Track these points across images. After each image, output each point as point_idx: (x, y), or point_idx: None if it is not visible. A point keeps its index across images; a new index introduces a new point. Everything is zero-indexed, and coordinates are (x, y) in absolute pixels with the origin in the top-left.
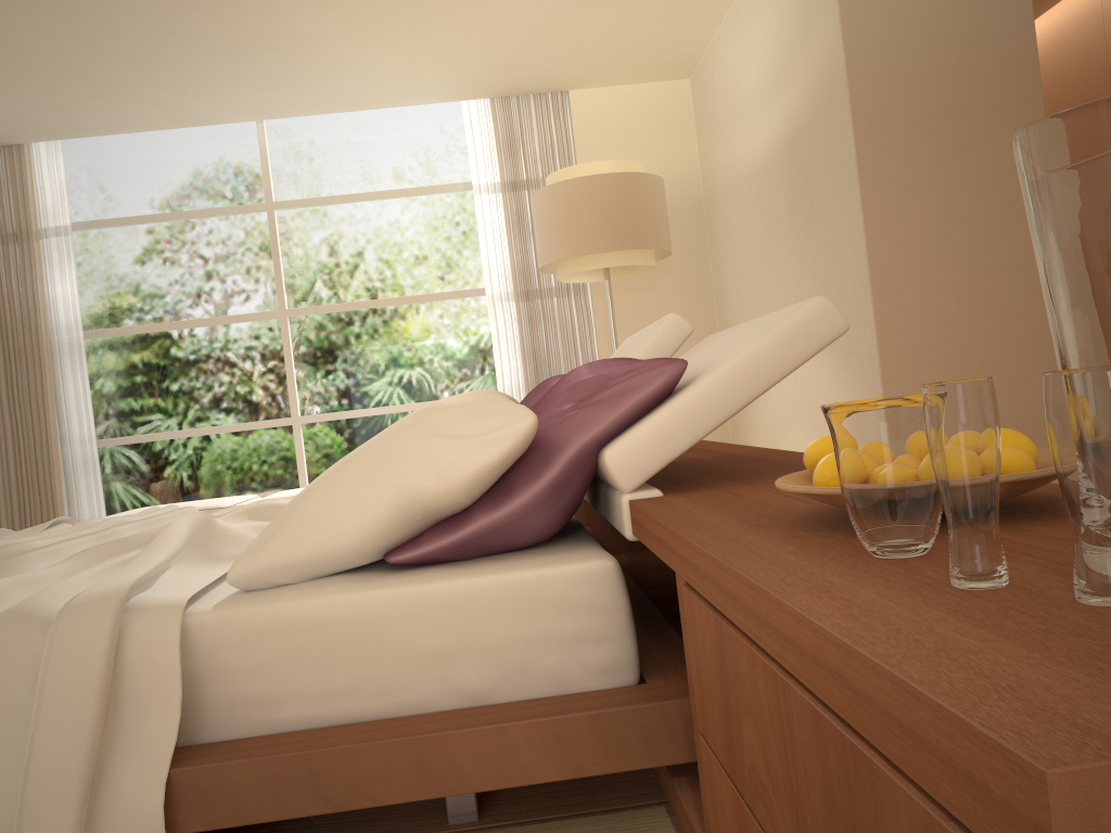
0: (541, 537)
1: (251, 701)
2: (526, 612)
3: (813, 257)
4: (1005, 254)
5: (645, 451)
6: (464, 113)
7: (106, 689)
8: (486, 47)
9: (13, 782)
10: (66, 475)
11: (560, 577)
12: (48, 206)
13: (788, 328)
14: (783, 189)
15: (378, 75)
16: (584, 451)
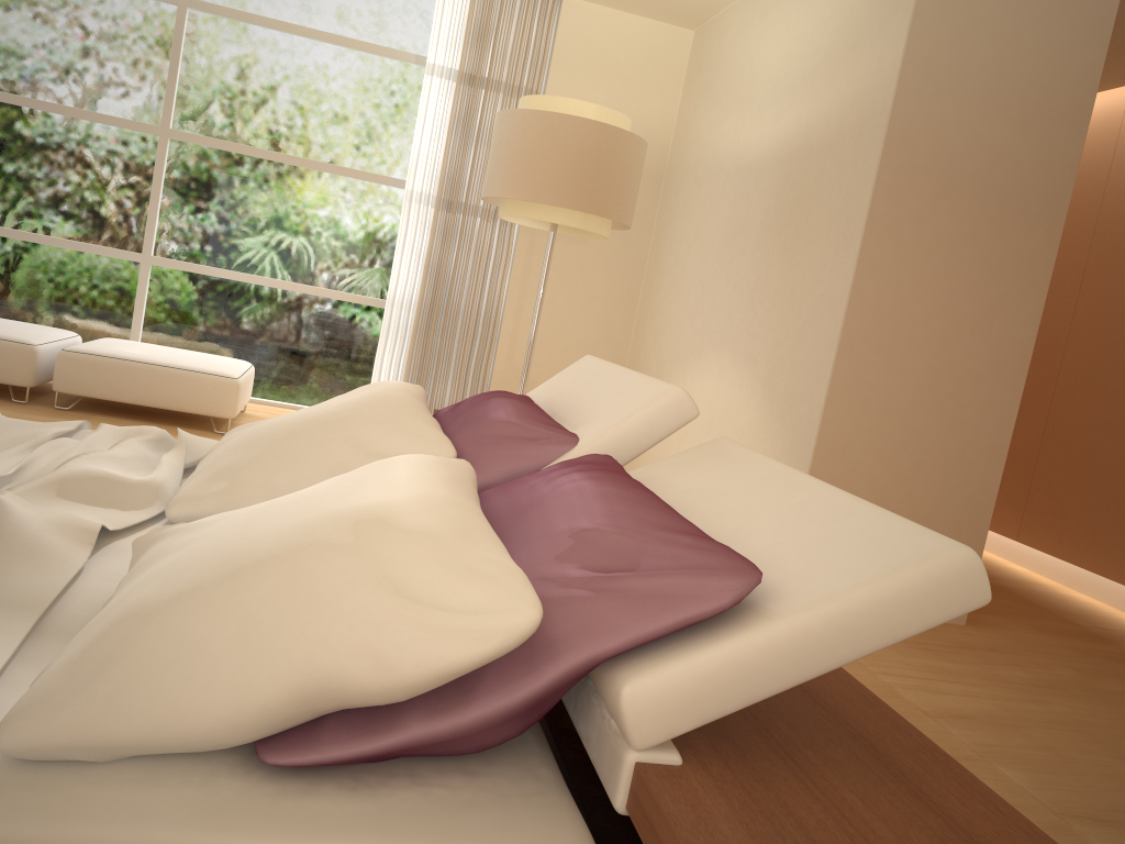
0: (487, 749)
1: None
2: None
3: (777, 287)
4: (976, 359)
5: (679, 702)
6: None
7: None
8: None
9: None
10: None
11: None
12: None
13: (917, 581)
14: (767, 200)
15: None
16: (589, 666)
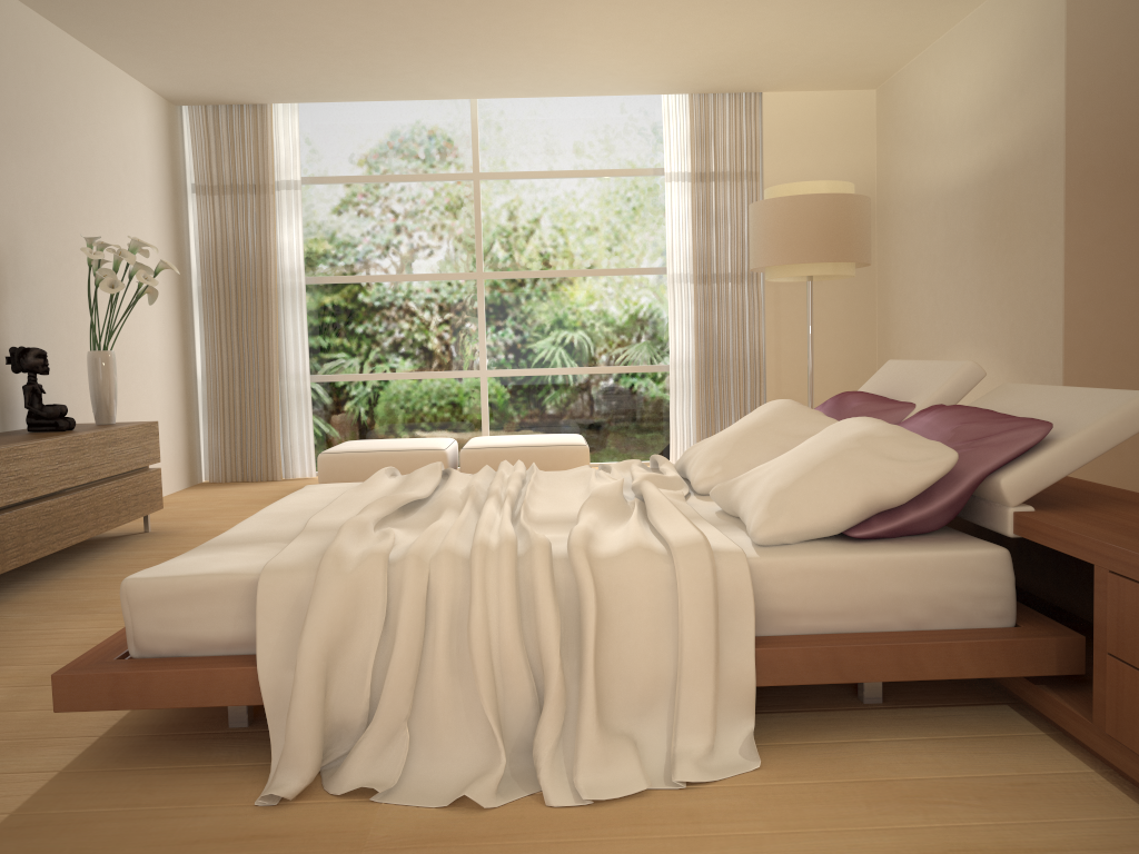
0: (939, 528)
1: (782, 613)
2: (953, 576)
3: (1002, 283)
4: None
5: (1027, 482)
6: (663, 105)
7: (716, 598)
8: (708, 56)
9: (667, 646)
10: (282, 405)
11: (975, 557)
12: (281, 161)
13: (1128, 410)
14: (977, 216)
15: (602, 71)
16: (981, 477)
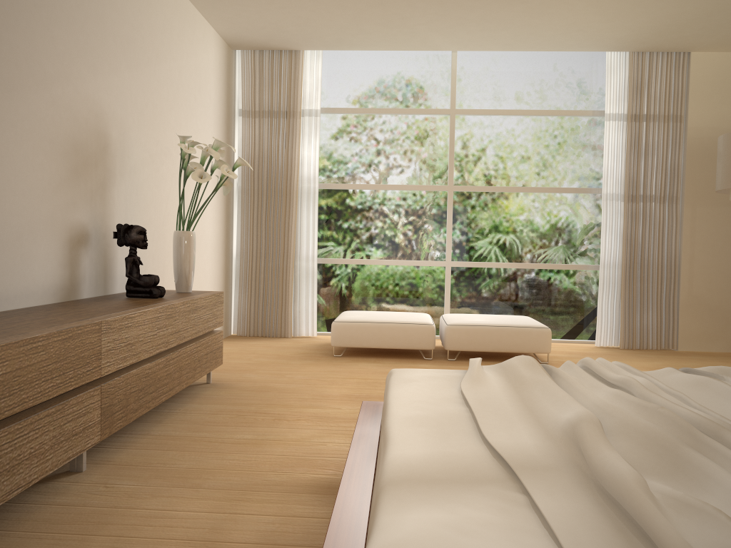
0: None
1: None
2: None
3: None
4: None
5: None
6: (607, 60)
7: None
8: (671, 15)
9: None
10: (295, 280)
11: None
12: (306, 95)
13: None
14: None
15: (574, 28)
16: None
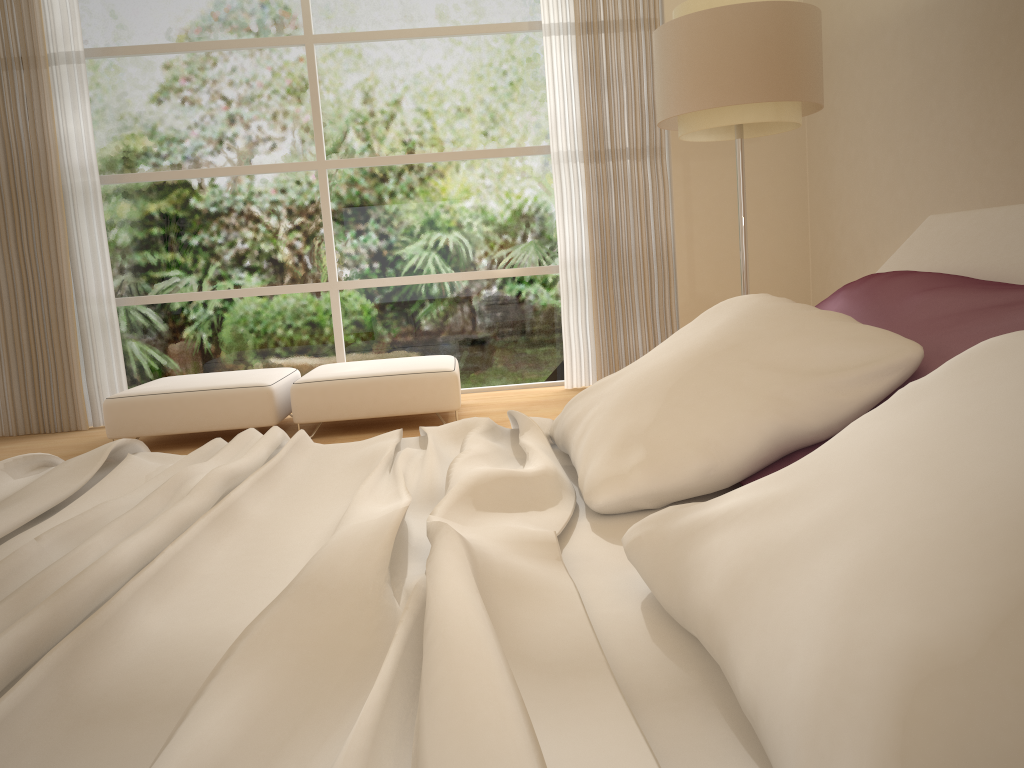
0: None
1: None
2: None
3: (1013, 120)
4: None
5: None
6: None
7: None
8: None
9: None
10: (83, 336)
11: None
12: (57, 28)
13: None
14: (966, 34)
15: None
16: None
